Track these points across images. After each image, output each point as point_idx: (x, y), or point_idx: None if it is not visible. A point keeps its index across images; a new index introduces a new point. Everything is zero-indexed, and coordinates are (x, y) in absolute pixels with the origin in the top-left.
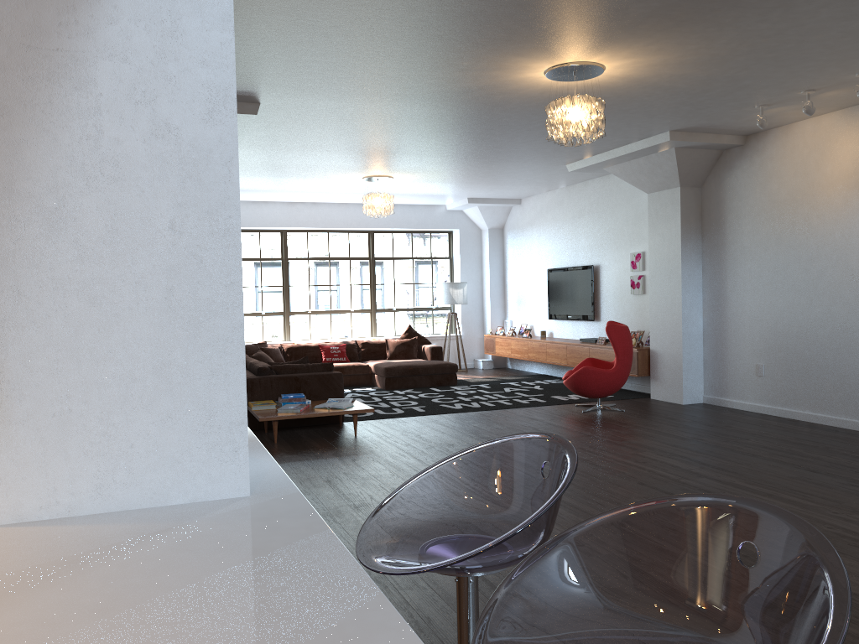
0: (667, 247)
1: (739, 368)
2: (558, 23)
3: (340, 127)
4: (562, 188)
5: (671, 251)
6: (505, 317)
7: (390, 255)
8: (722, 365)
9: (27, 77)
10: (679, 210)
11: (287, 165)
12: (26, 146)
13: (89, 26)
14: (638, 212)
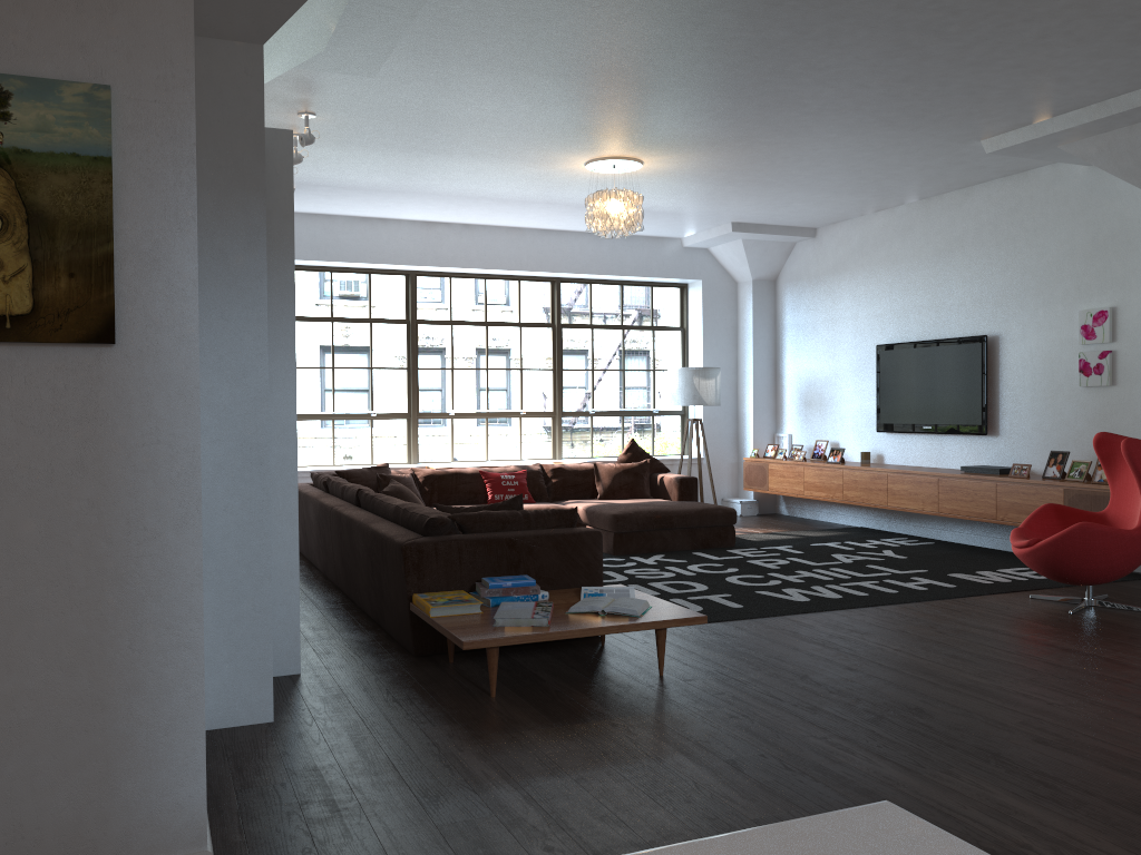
0: None
1: None
2: None
3: None
4: (911, 203)
5: None
6: (776, 429)
7: (586, 321)
8: None
9: None
10: None
11: (465, 119)
12: None
13: None
14: (1101, 235)
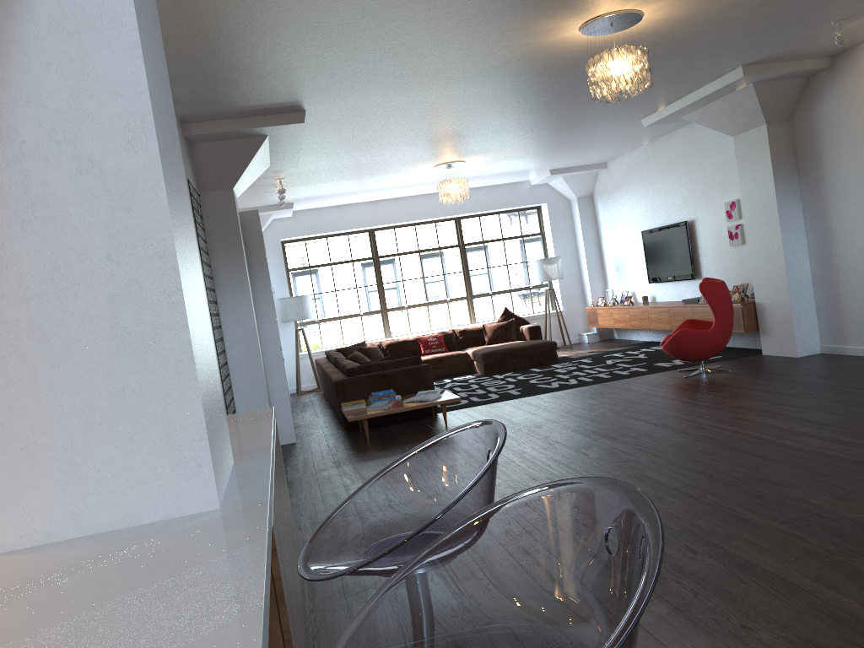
0: (760, 191)
1: (855, 311)
2: None
3: (392, 121)
4: (646, 144)
5: (765, 194)
6: (606, 286)
7: (479, 239)
8: (837, 310)
9: None
10: (768, 149)
11: (355, 166)
12: None
13: (3, 78)
14: (727, 158)
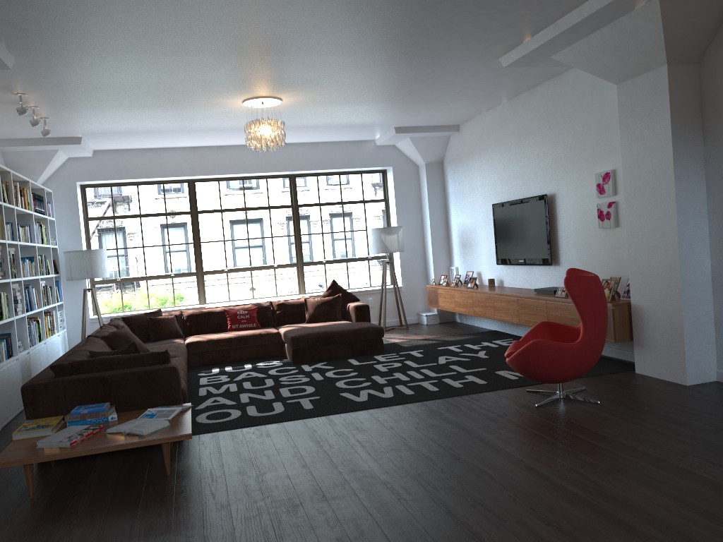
0: (650, 157)
1: None
2: None
3: None
4: (504, 103)
5: (657, 161)
6: (450, 263)
7: (316, 201)
8: None
9: None
10: (668, 100)
11: (123, 85)
12: None
13: None
14: (604, 117)
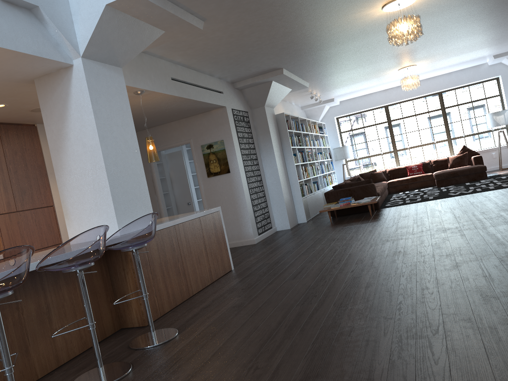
0: None
1: None
2: (342, 0)
3: (336, 61)
4: None
5: None
6: None
7: (455, 103)
8: None
9: (60, 141)
10: None
11: (346, 79)
12: (62, 157)
13: (67, 125)
14: None
